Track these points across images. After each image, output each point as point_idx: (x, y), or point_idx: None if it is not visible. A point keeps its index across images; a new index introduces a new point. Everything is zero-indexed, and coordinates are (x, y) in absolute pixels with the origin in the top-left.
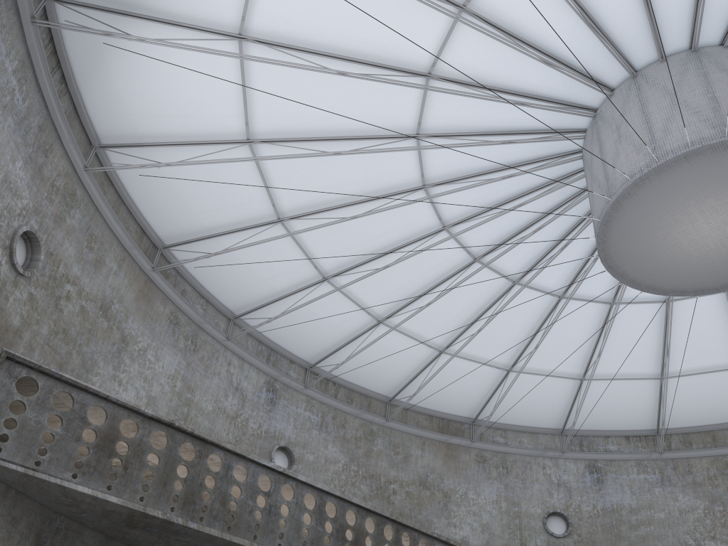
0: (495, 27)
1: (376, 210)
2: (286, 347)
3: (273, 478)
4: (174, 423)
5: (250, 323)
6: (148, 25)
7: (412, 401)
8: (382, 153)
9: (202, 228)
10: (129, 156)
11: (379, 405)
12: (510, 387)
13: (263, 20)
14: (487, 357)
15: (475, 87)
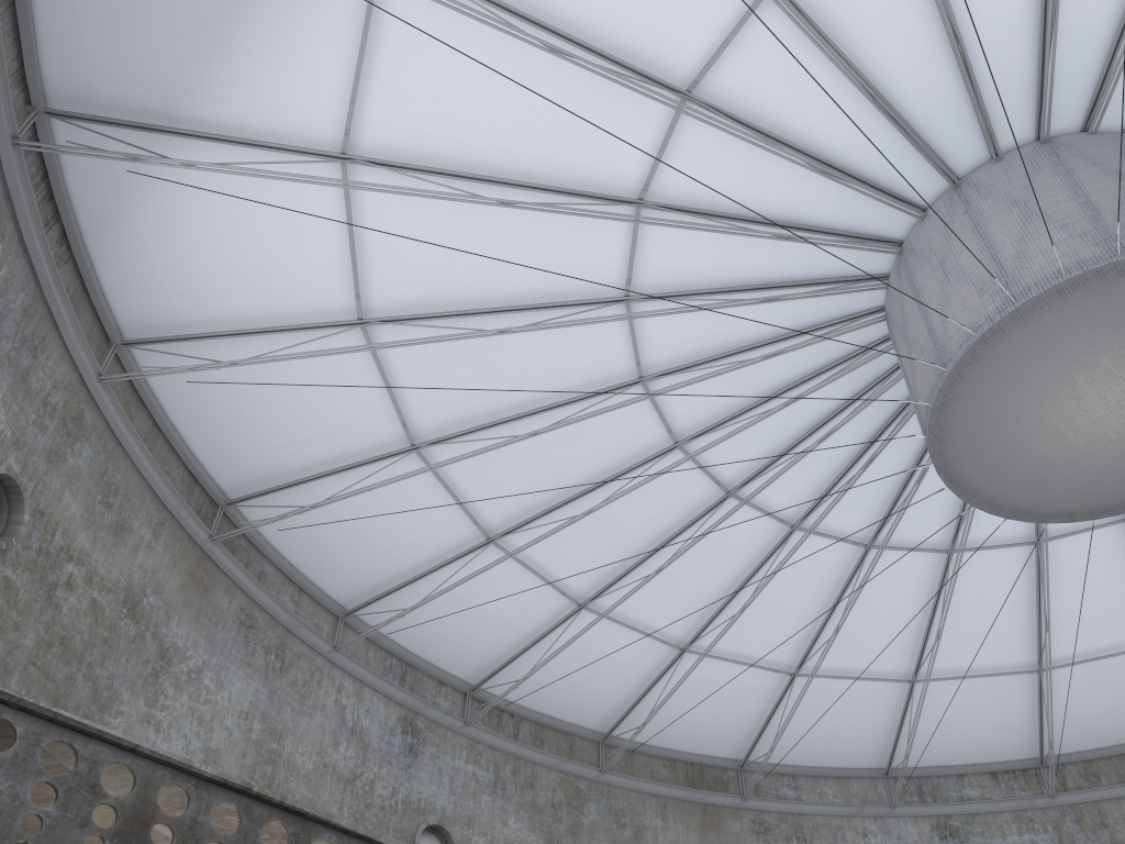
0: (739, 122)
1: (568, 420)
2: (431, 658)
3: None
4: (251, 787)
5: (371, 621)
6: (198, 148)
7: (641, 737)
8: (572, 331)
9: (290, 468)
10: (171, 356)
11: (587, 747)
12: (800, 701)
13: (379, 131)
14: (757, 654)
15: (713, 216)
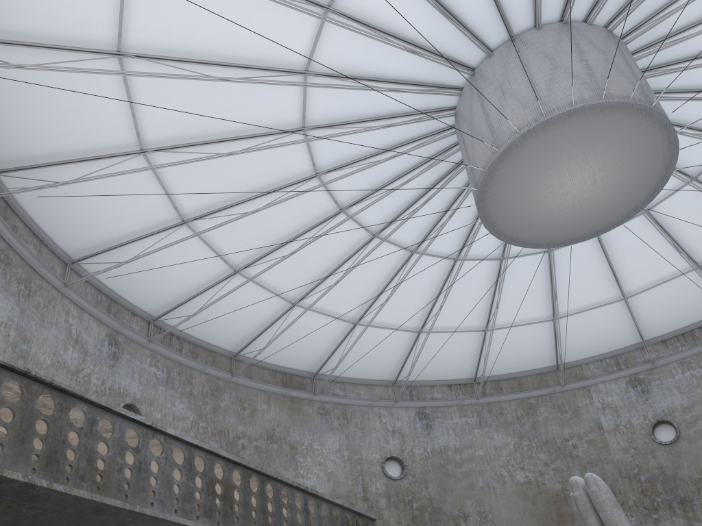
0: None
1: (255, 148)
2: (128, 297)
3: (141, 433)
4: (30, 372)
5: (89, 269)
6: None
7: (257, 356)
8: (265, 88)
9: (46, 153)
10: None
11: (224, 360)
12: (358, 340)
13: None
14: (337, 310)
15: (371, 28)
